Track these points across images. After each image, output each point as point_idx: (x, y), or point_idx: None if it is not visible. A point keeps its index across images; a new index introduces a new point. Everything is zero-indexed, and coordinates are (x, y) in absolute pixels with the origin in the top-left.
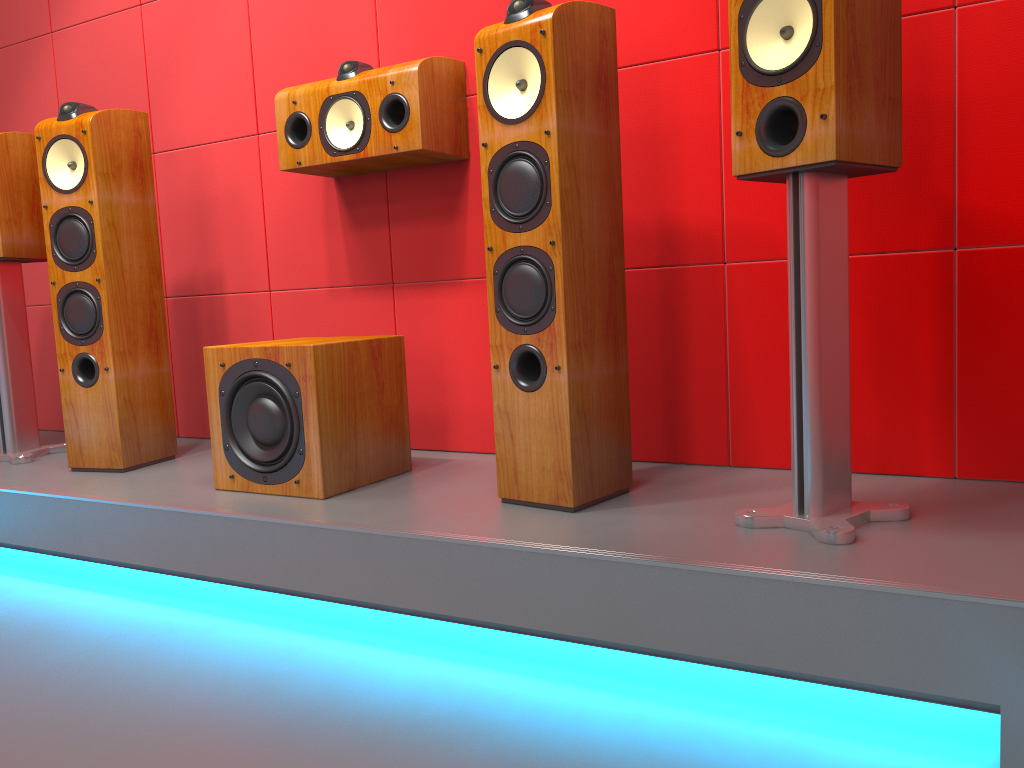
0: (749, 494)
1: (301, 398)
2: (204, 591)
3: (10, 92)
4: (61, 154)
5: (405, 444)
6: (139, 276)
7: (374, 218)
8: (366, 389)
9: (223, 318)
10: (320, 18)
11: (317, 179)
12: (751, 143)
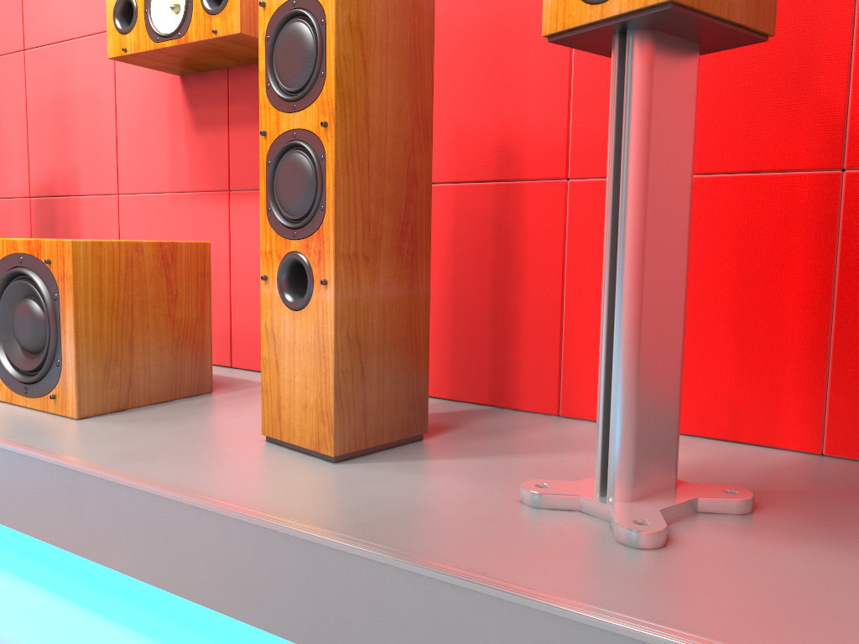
0: (562, 455)
1: (60, 301)
2: None
3: None
4: None
5: (204, 363)
6: None
7: (215, 120)
8: (151, 297)
9: (77, 220)
10: None
11: (164, 77)
12: None
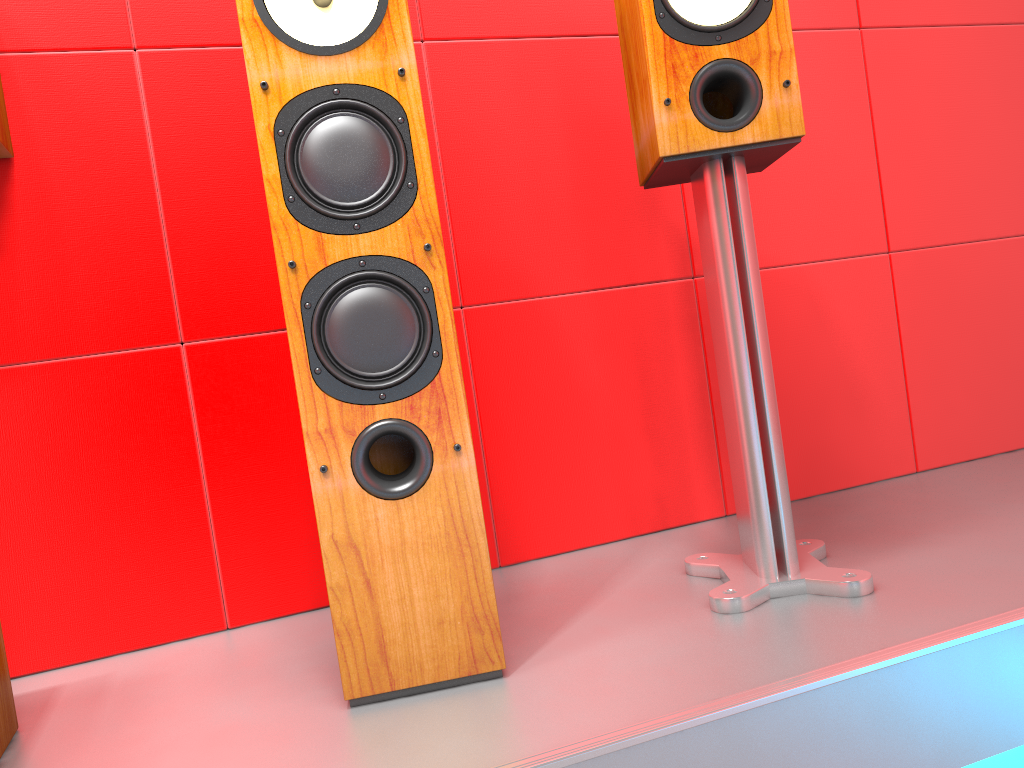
0: (619, 583)
1: None
2: None
3: None
4: None
5: (6, 680)
6: None
7: None
8: None
9: None
10: None
11: None
12: (685, 115)
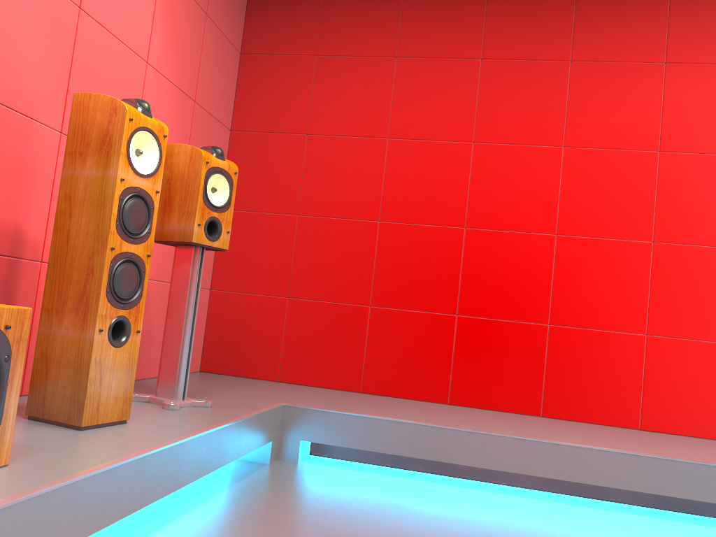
0: None
1: (10, 362)
2: None
3: None
4: None
5: None
6: None
7: None
8: None
9: None
10: None
11: None
12: (202, 231)
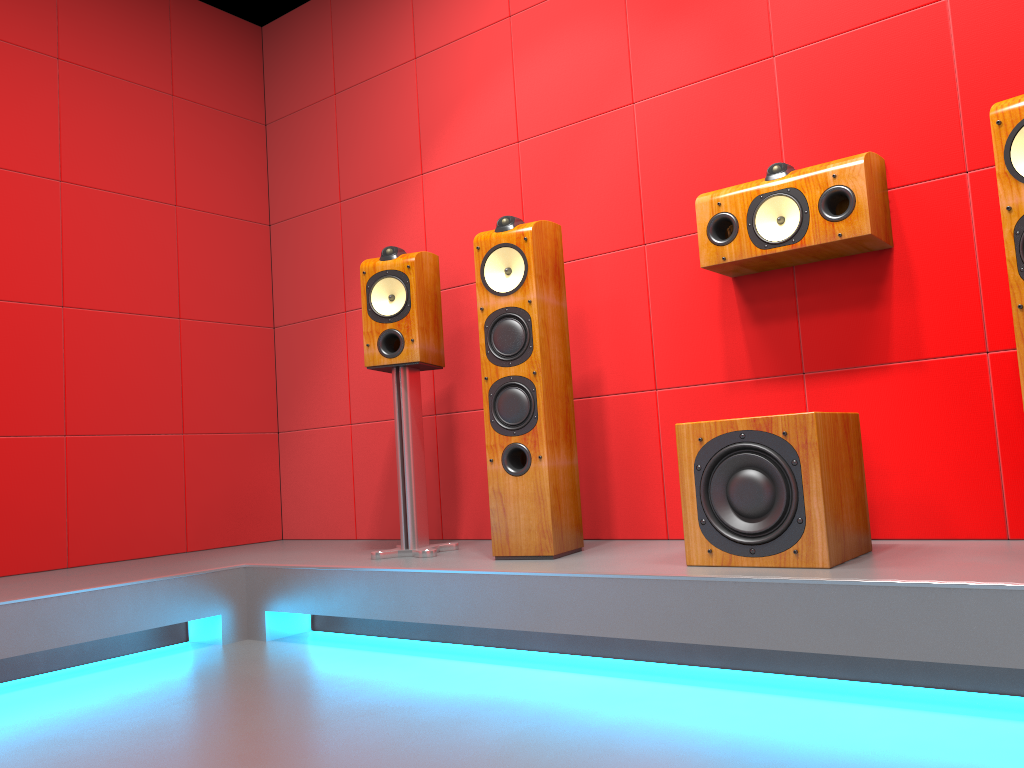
0: None
1: (800, 466)
2: (680, 671)
3: (374, 229)
4: (498, 261)
5: (867, 522)
6: (559, 371)
7: (779, 312)
8: (843, 462)
9: (600, 419)
10: (716, 135)
11: (712, 280)
12: None
